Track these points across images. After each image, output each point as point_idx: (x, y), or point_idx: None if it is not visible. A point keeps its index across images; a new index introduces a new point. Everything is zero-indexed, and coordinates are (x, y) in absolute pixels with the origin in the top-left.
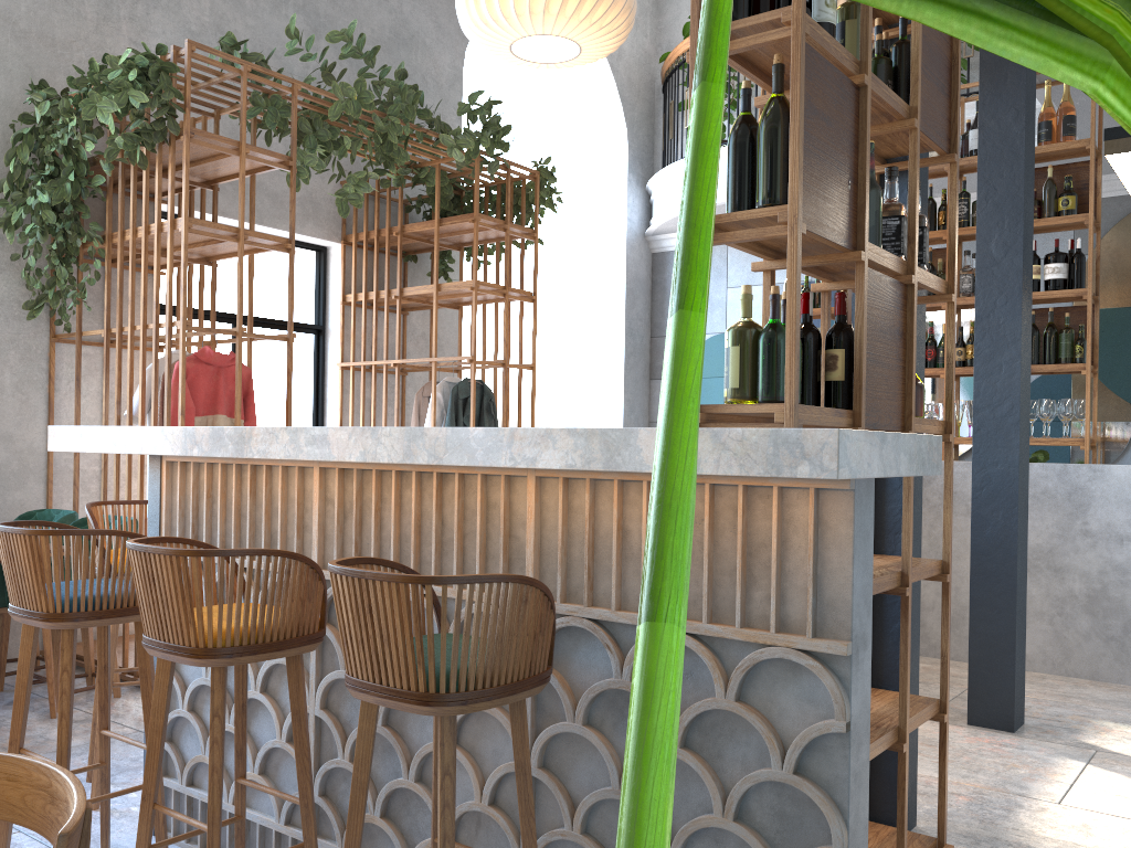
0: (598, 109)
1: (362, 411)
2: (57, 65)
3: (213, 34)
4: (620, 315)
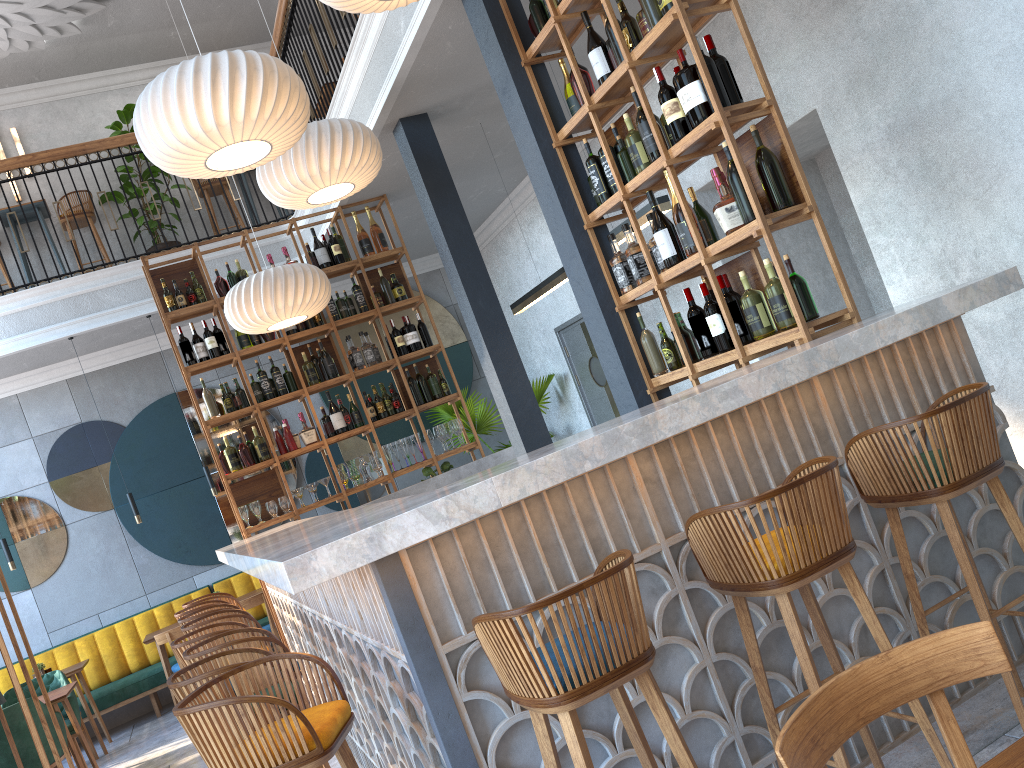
0: None
1: None
2: None
3: None
4: None
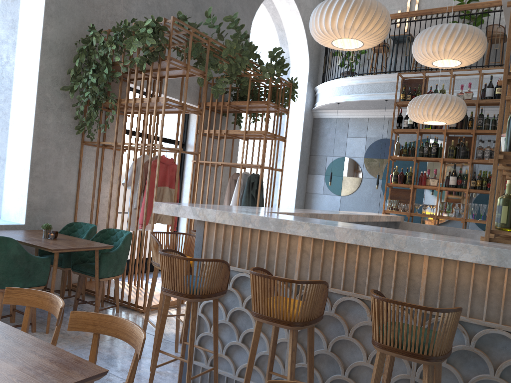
0: (296, 51)
1: (203, 183)
2: (94, 16)
3: (156, 6)
4: (298, 144)
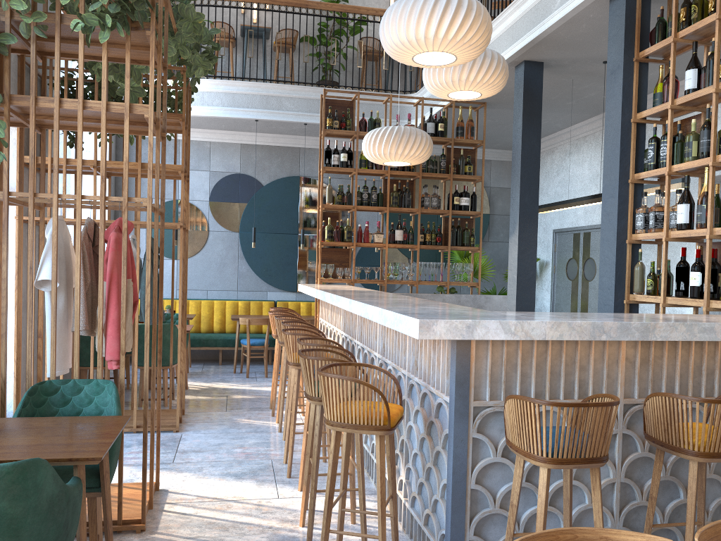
0: None
1: None
2: None
3: None
4: None
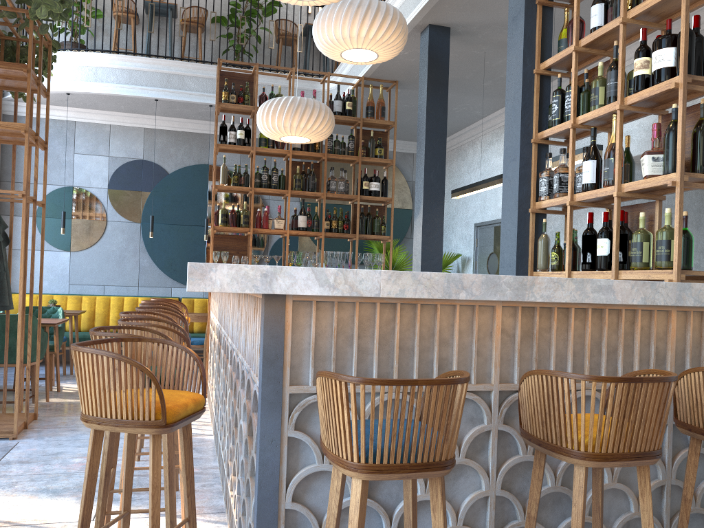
0: None
1: None
2: None
3: None
4: None
